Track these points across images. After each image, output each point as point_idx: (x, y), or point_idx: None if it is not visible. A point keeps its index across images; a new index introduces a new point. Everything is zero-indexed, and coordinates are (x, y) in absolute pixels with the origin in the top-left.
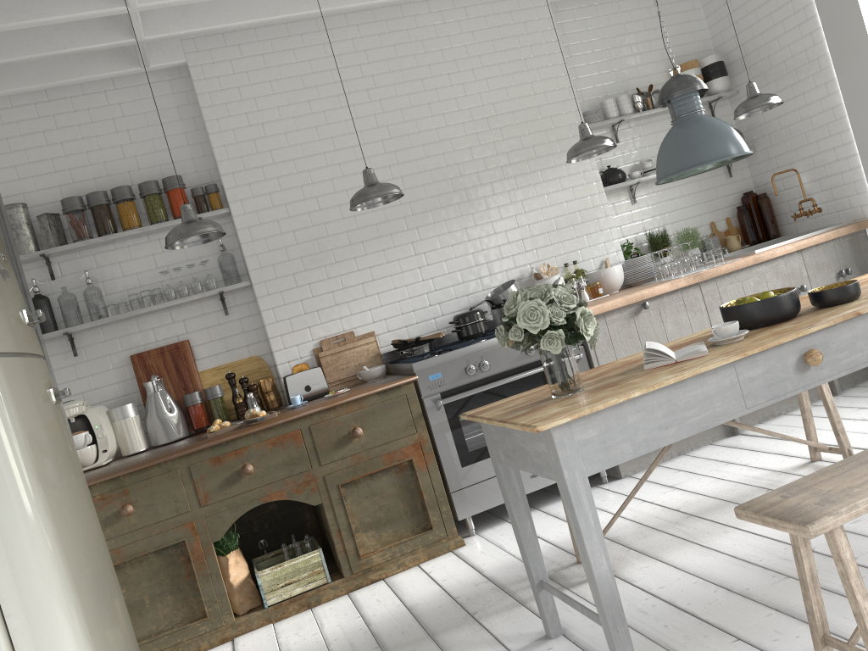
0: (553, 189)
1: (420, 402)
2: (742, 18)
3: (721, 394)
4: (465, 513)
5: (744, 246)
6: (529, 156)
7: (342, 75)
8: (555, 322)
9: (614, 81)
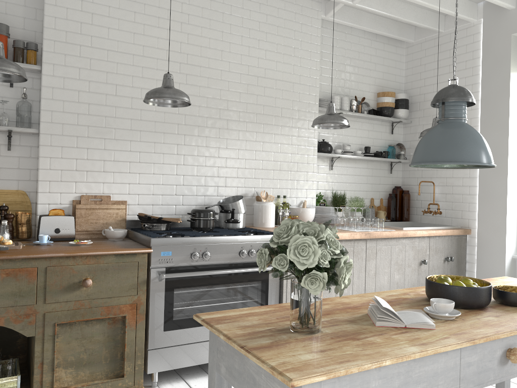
0: (286, 142)
1: (147, 270)
2: (429, 77)
3: (445, 373)
4: (154, 369)
5: (386, 220)
6: (277, 113)
7: (167, 5)
8: (321, 263)
9: (343, 86)
